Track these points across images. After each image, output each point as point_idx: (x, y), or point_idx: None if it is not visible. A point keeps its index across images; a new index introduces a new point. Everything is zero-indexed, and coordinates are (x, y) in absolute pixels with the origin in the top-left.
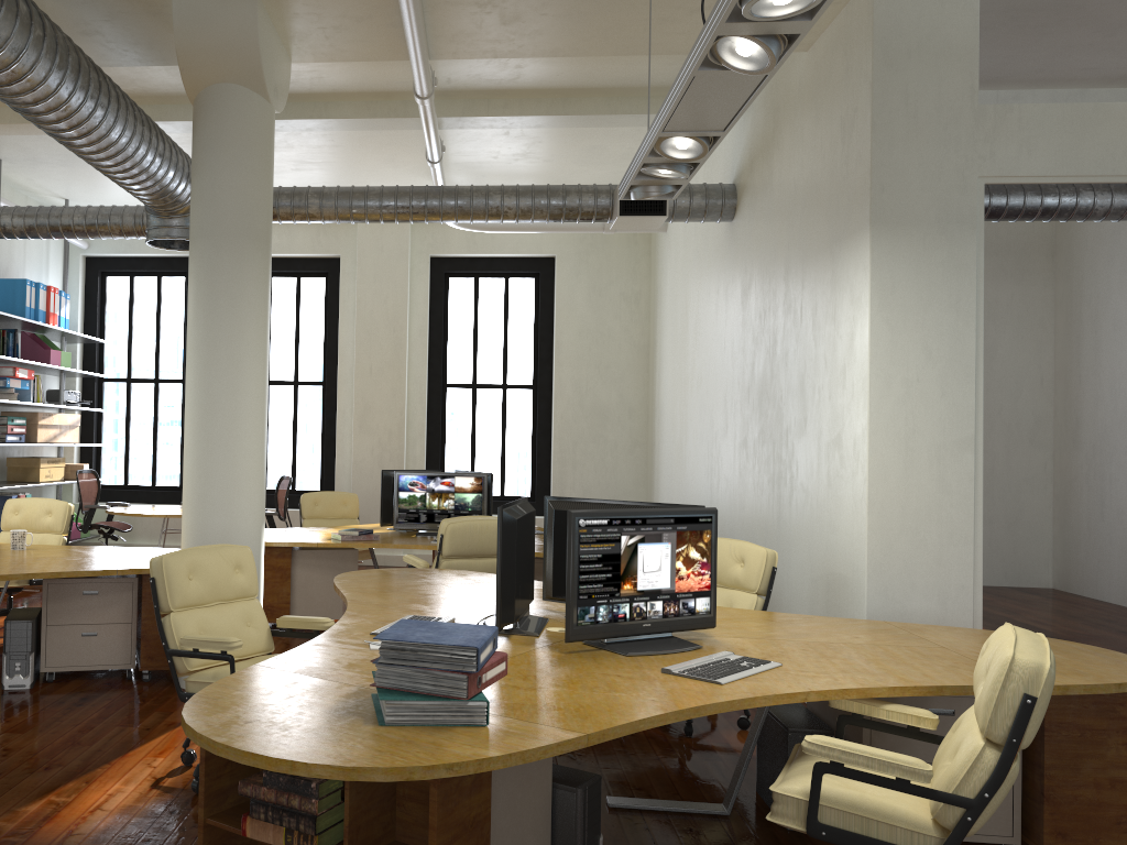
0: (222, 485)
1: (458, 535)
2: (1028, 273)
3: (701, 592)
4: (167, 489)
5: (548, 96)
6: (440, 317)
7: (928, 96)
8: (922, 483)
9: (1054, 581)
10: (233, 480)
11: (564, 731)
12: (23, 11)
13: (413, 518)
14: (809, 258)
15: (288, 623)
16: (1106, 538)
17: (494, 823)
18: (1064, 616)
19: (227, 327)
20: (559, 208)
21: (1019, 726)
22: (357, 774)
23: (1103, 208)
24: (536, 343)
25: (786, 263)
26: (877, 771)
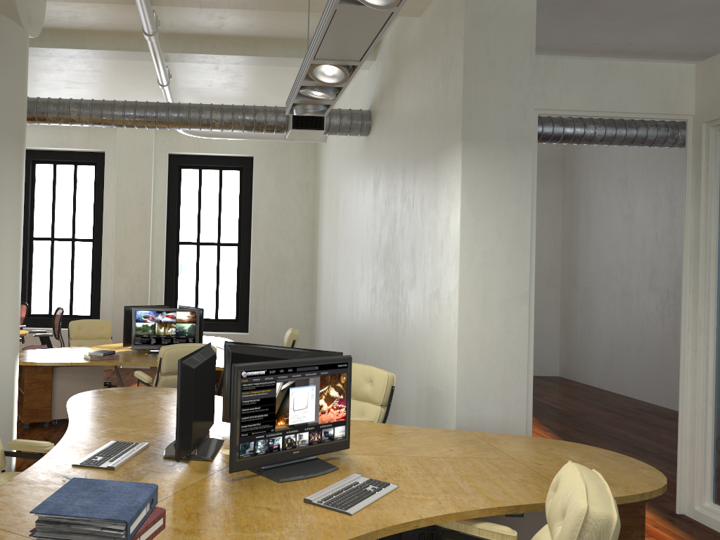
0: None
1: (172, 358)
2: (548, 177)
3: (339, 422)
4: None
5: (244, 41)
6: (175, 196)
7: (502, 49)
8: (494, 326)
9: (560, 372)
10: None
11: None
12: None
13: (146, 341)
14: (419, 162)
15: (17, 446)
16: (592, 346)
17: None
18: (569, 398)
19: None
20: (251, 122)
21: None
22: None
23: (600, 136)
24: (240, 215)
25: (403, 166)
26: None
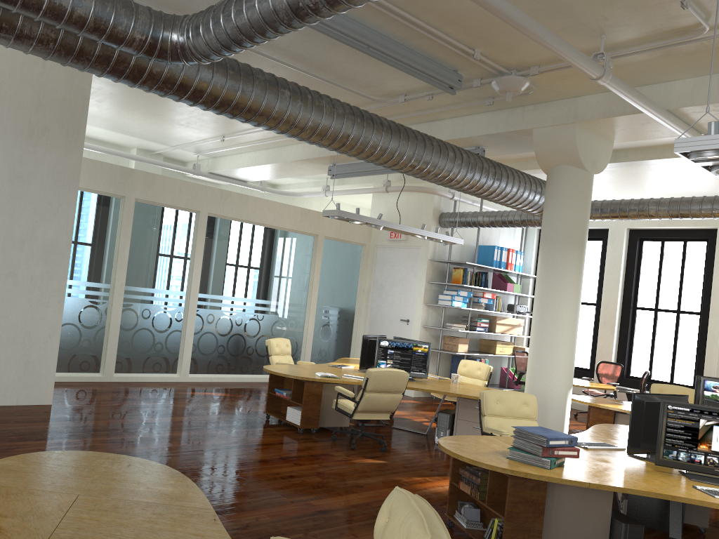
0: (544, 366)
1: None
2: None
3: None
4: (580, 369)
5: None
6: None
7: None
8: None
9: None
10: (550, 364)
11: (580, 479)
12: (451, 156)
13: None
14: None
15: None
16: None
17: (561, 516)
18: None
19: (552, 287)
20: None
21: None
22: (476, 463)
23: None
24: None
25: None
26: None
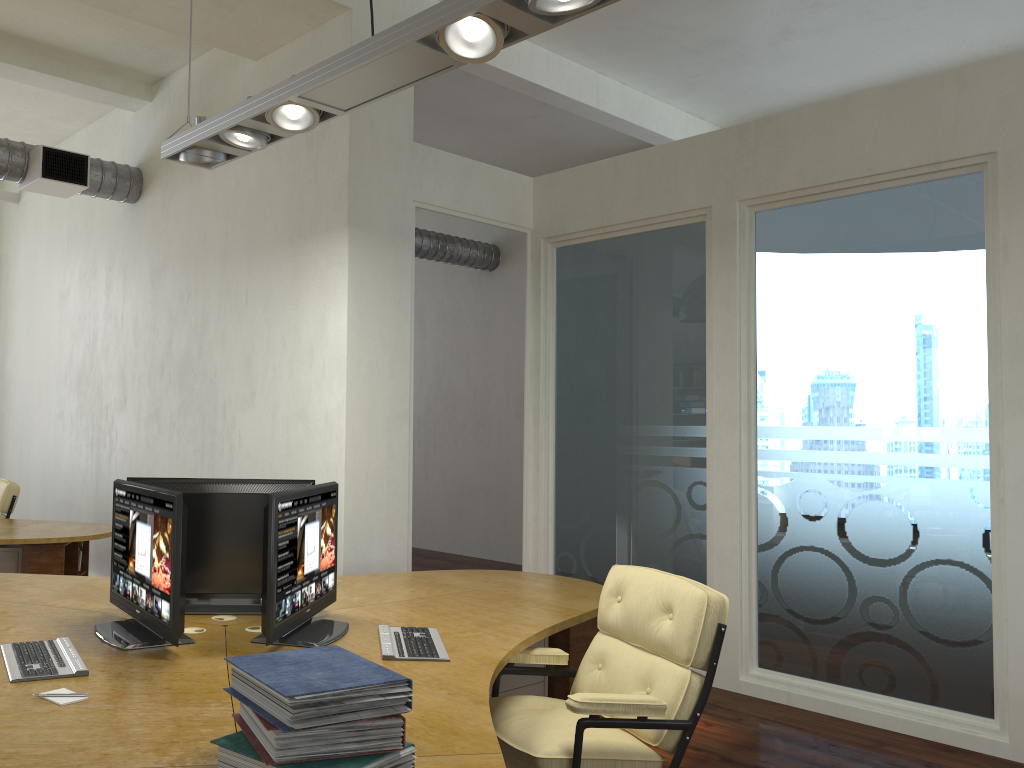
0: None
1: None
2: None
3: (331, 568)
4: None
5: None
6: None
7: (385, 125)
8: (379, 450)
9: None
10: None
11: (479, 756)
12: None
13: None
14: (259, 247)
15: None
16: None
17: None
18: None
19: None
20: None
21: (718, 651)
22: None
23: None
24: None
25: (223, 250)
26: (633, 715)
